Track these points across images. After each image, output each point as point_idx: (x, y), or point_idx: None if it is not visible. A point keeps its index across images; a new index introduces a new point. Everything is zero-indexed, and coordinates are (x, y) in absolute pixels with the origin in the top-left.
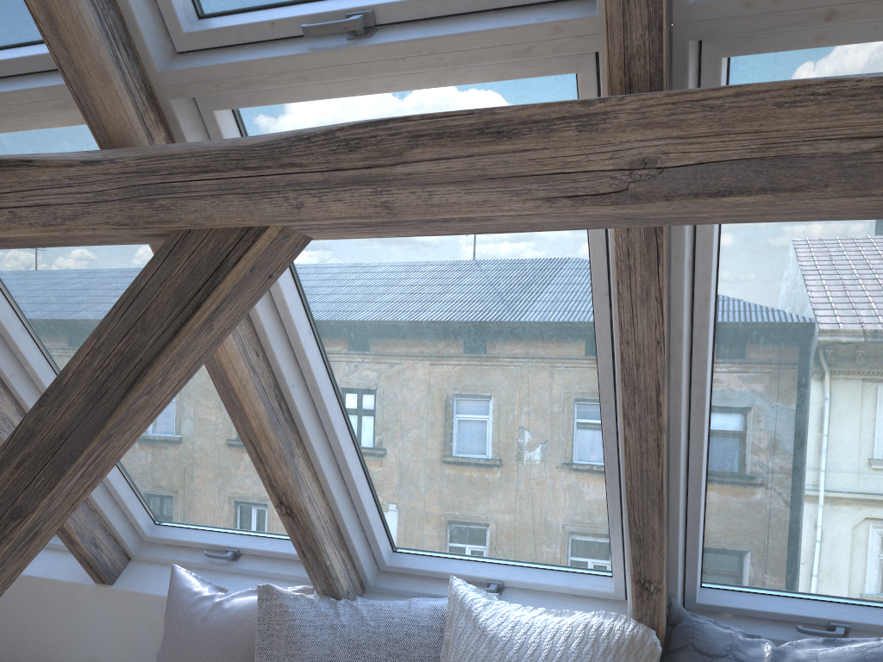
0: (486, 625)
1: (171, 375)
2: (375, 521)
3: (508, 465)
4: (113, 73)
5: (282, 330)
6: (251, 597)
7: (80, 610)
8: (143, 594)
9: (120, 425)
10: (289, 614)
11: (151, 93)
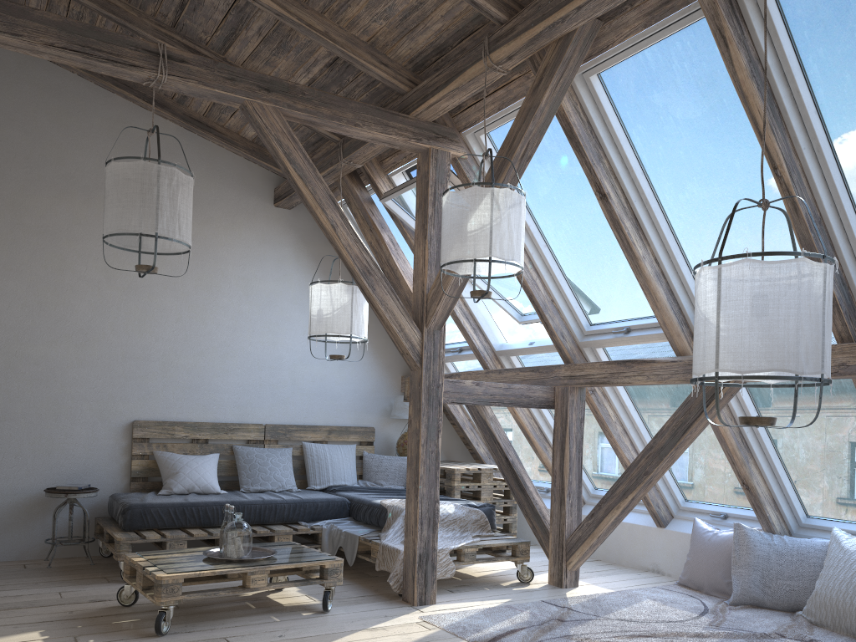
0: (844, 545)
1: (697, 427)
2: (794, 498)
3: (855, 469)
4: (681, 333)
5: (742, 409)
6: (731, 532)
7: (649, 539)
8: (679, 532)
9: (680, 444)
10: (747, 535)
11: (692, 335)
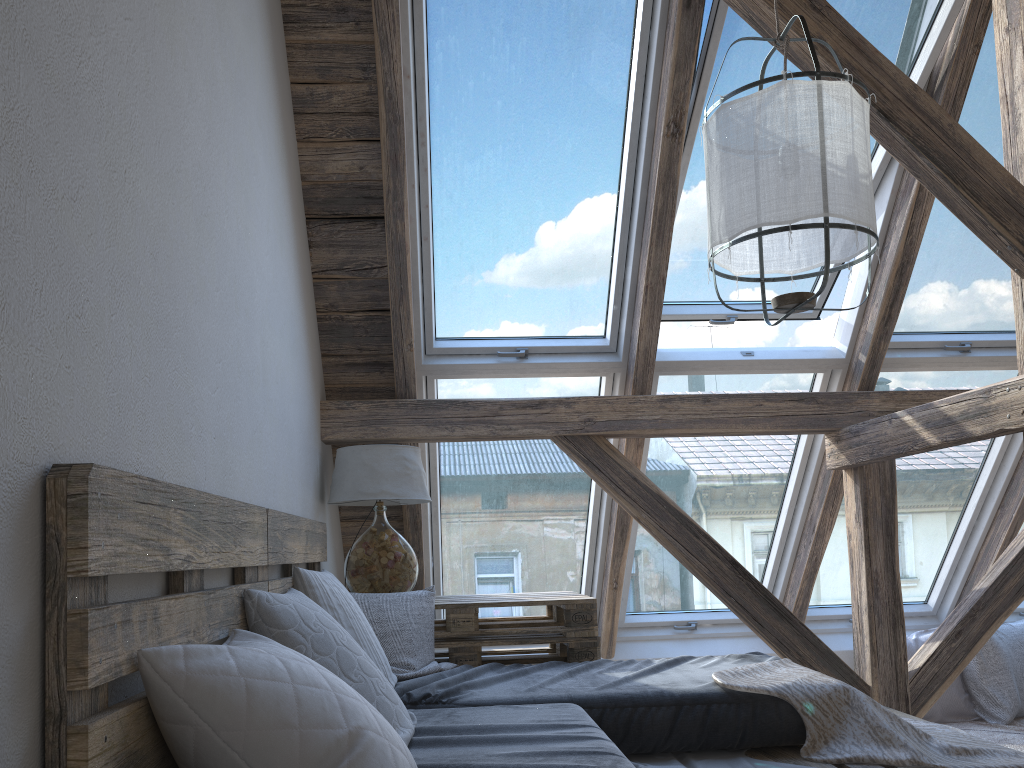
0: None
1: None
2: None
3: None
4: None
5: None
6: (929, 634)
7: None
8: None
9: None
10: None
11: None
